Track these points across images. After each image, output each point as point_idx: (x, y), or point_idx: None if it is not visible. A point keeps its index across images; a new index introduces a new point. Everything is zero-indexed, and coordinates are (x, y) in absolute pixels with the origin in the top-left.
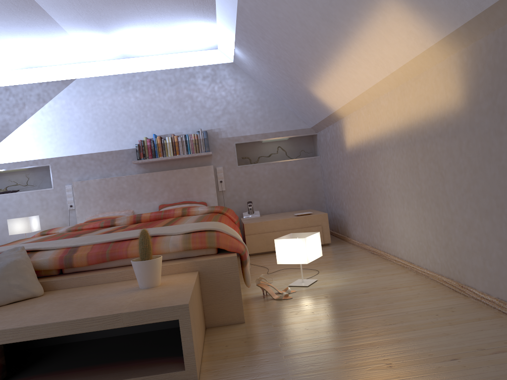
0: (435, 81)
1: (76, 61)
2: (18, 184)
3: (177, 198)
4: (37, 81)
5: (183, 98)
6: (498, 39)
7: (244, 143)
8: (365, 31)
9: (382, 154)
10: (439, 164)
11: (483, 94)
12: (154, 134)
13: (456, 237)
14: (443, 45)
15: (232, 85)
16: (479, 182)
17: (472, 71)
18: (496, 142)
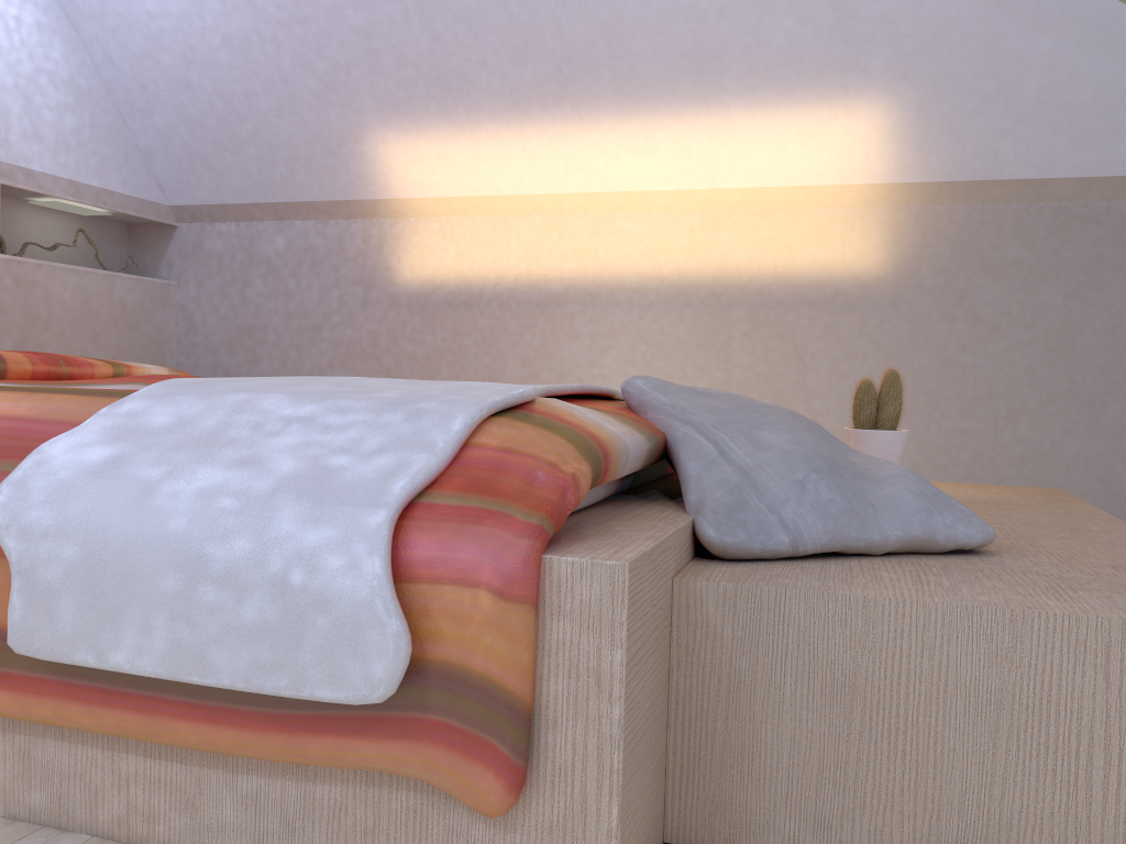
0: (818, 229)
1: None
2: None
3: None
4: None
5: None
6: (972, 215)
7: None
8: (758, 117)
9: (592, 313)
10: (798, 343)
11: (929, 269)
12: None
13: None
14: (877, 190)
15: (14, 3)
16: None
17: (913, 236)
18: (942, 327)
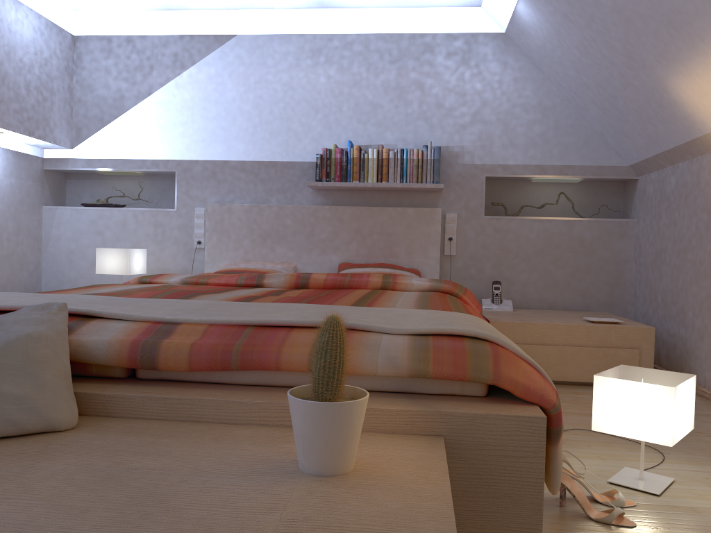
0: None
1: (241, 5)
2: (125, 196)
3: (371, 255)
4: (176, 33)
5: (407, 86)
6: None
7: (498, 179)
8: None
9: None
10: None
11: None
12: (350, 141)
13: None
14: None
15: (497, 73)
16: None
17: None
18: None
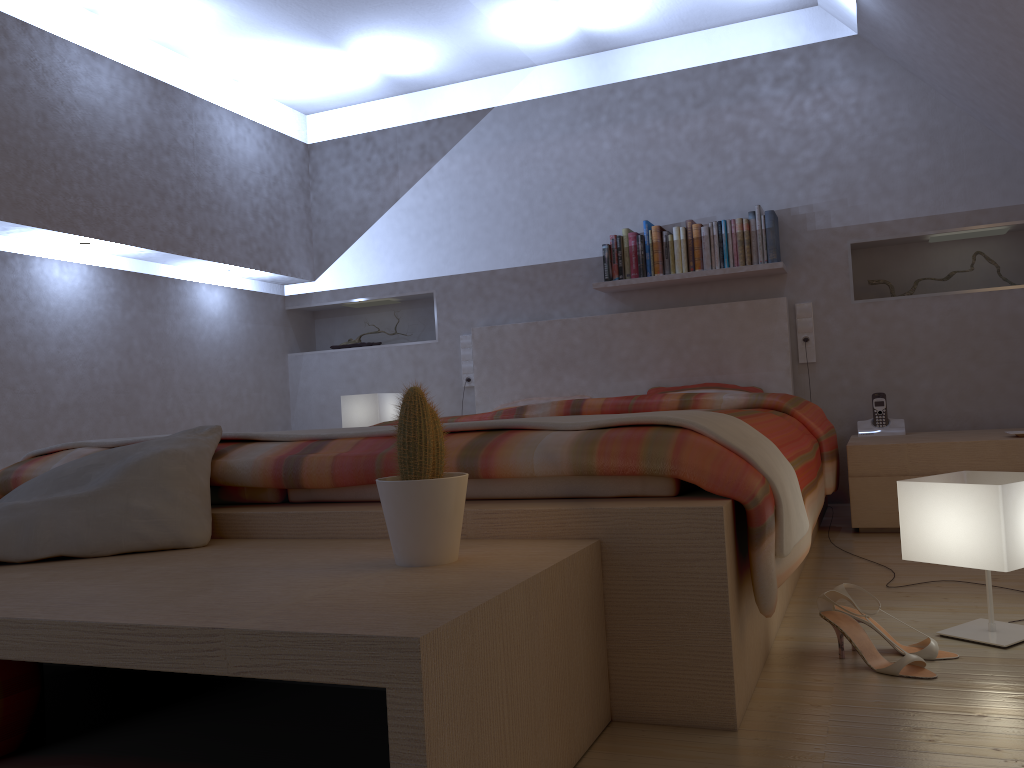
0: None
1: (494, 68)
2: (380, 331)
3: (692, 374)
4: (421, 119)
5: (722, 134)
6: None
7: (878, 246)
8: None
9: None
10: None
11: None
12: (646, 221)
13: None
14: None
15: (852, 93)
16: None
17: None
18: None
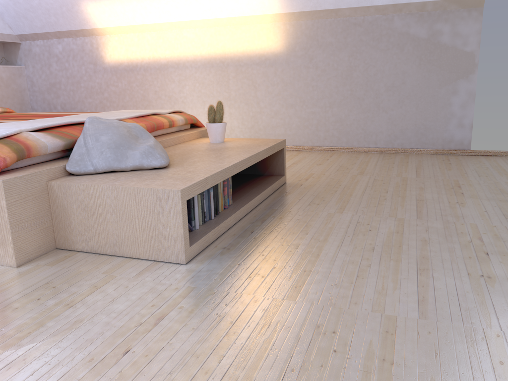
0: (258, 33)
1: None
2: None
3: None
4: None
5: None
6: (314, 24)
7: None
8: None
9: (178, 71)
10: (253, 80)
11: (299, 48)
12: None
13: (263, 120)
14: (277, 16)
15: None
16: (288, 90)
17: (292, 34)
18: (305, 71)
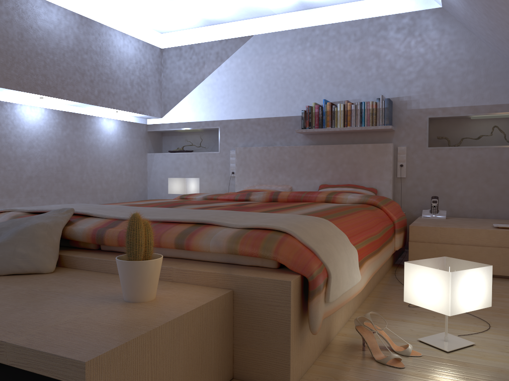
0: None
1: (254, 15)
2: (193, 145)
3: (342, 179)
4: (217, 39)
5: (368, 56)
6: None
7: (444, 119)
8: None
9: None
10: None
11: None
12: (324, 99)
13: None
14: None
15: (436, 38)
16: None
17: None
18: None
